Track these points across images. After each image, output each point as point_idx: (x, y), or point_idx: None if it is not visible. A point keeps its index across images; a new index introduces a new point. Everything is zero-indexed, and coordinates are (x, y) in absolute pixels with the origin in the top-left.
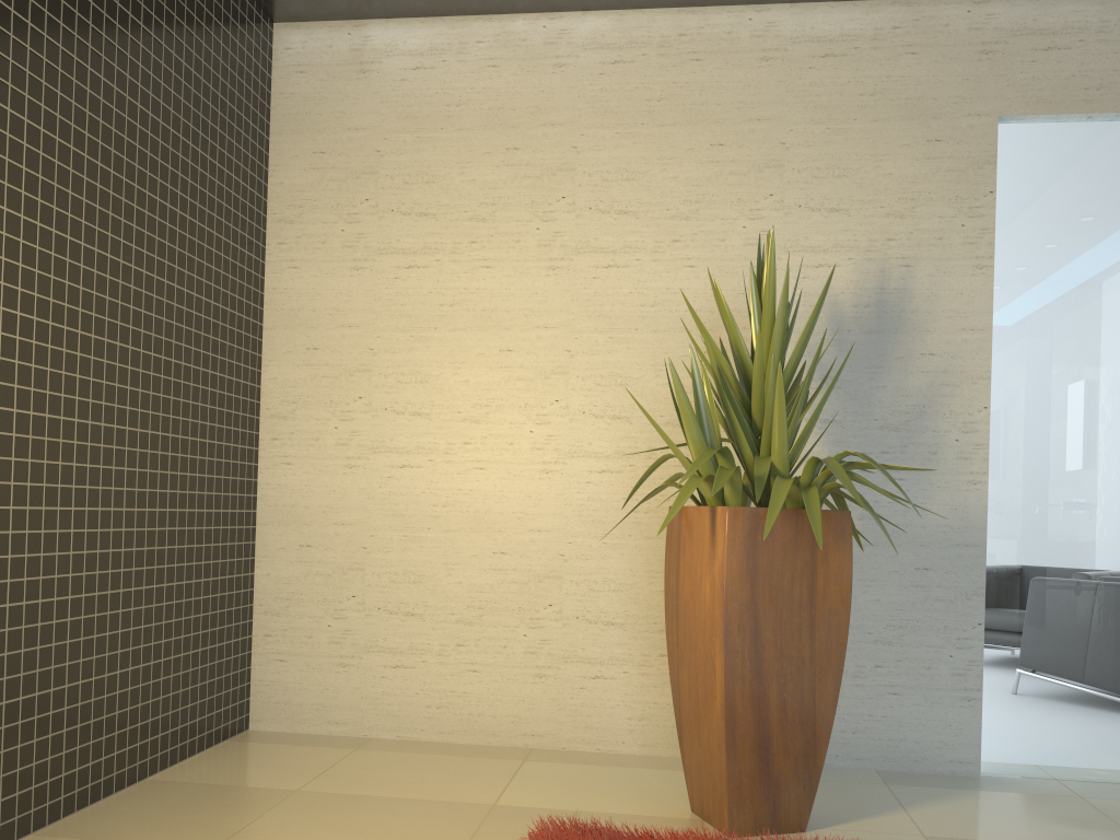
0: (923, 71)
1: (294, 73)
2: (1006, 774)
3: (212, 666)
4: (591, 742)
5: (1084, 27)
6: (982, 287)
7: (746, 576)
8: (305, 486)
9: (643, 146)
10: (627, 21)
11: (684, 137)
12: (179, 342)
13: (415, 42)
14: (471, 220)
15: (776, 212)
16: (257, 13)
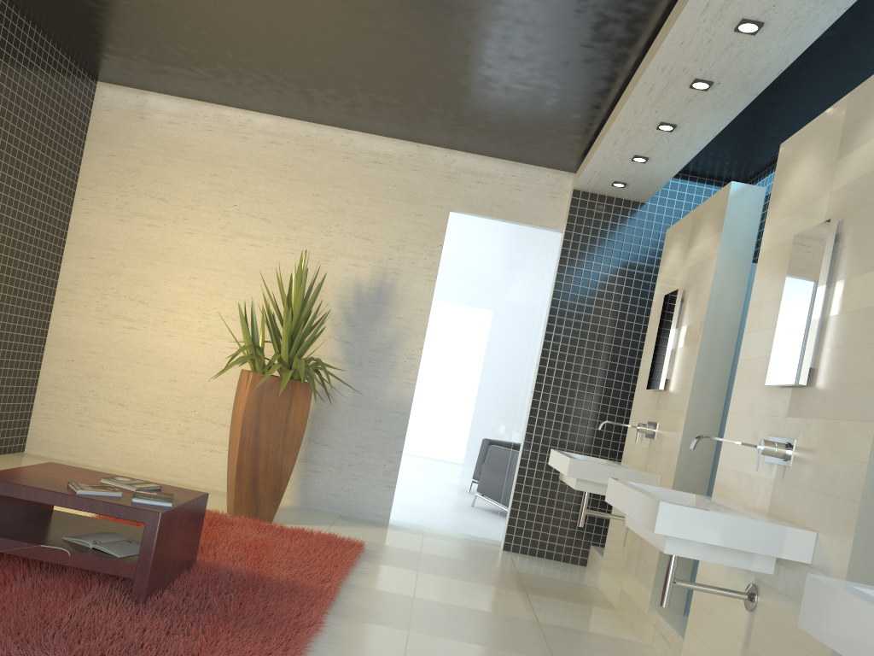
0: (419, 180)
1: (104, 111)
2: (402, 525)
3: (7, 414)
4: (204, 482)
5: (495, 175)
6: (429, 290)
7: (256, 404)
8: (76, 329)
9: (279, 188)
10: (282, 123)
11: (300, 187)
12: (14, 248)
13: (171, 108)
14: (186, 207)
15: (338, 234)
16: (87, 78)
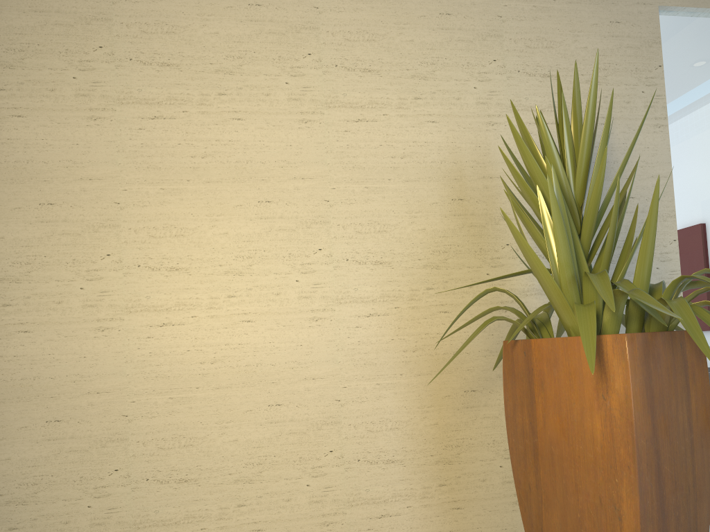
0: None
1: None
2: None
3: None
4: None
5: None
6: (662, 142)
7: (647, 408)
8: (49, 354)
9: (380, 10)
10: None
11: (416, 5)
12: None
13: None
14: (218, 72)
15: (500, 76)
16: None
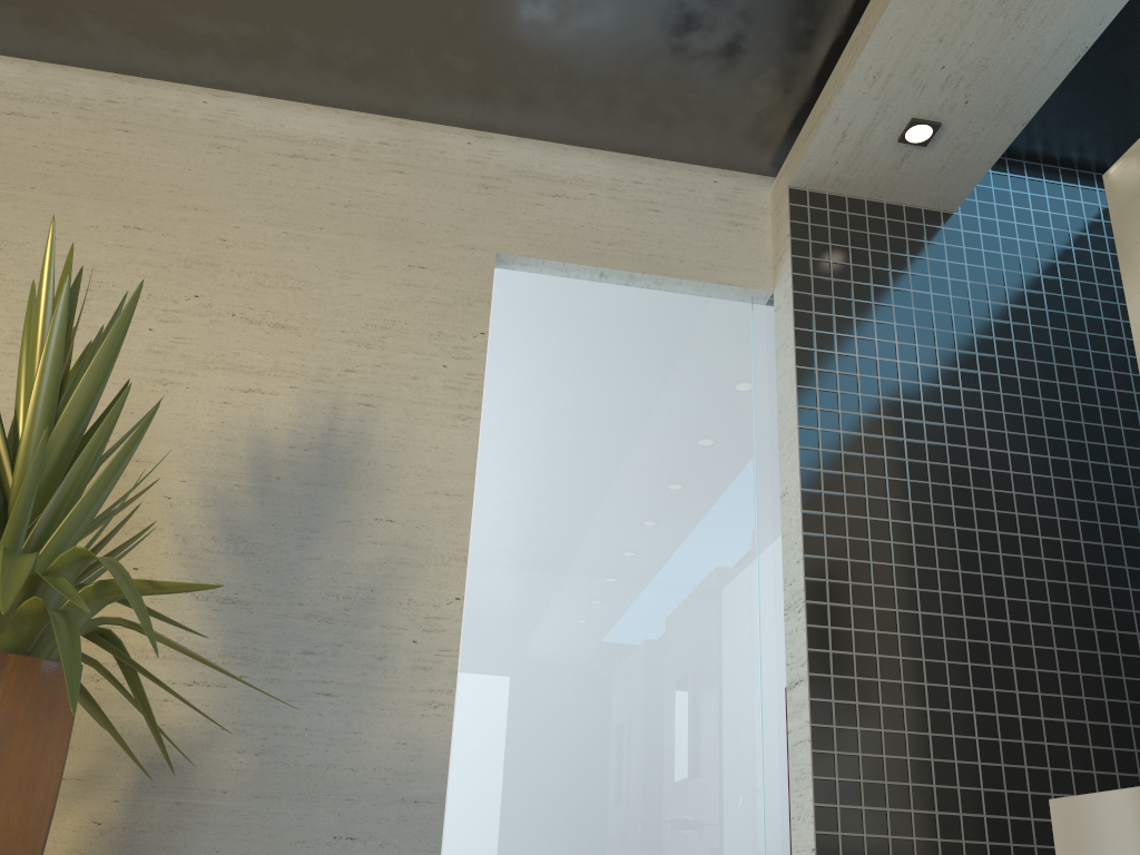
0: (412, 192)
1: None
2: None
3: None
4: None
5: (596, 182)
6: (464, 442)
7: None
8: None
9: (27, 212)
10: (41, 74)
11: (88, 211)
12: None
13: None
14: None
15: (199, 318)
16: None
